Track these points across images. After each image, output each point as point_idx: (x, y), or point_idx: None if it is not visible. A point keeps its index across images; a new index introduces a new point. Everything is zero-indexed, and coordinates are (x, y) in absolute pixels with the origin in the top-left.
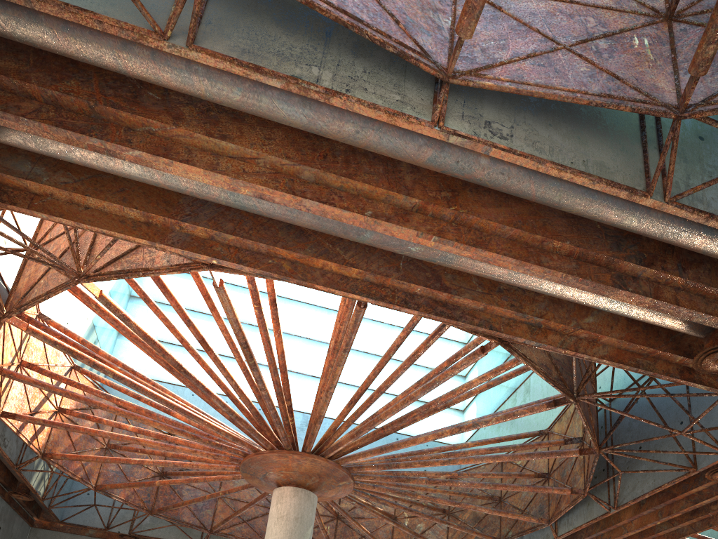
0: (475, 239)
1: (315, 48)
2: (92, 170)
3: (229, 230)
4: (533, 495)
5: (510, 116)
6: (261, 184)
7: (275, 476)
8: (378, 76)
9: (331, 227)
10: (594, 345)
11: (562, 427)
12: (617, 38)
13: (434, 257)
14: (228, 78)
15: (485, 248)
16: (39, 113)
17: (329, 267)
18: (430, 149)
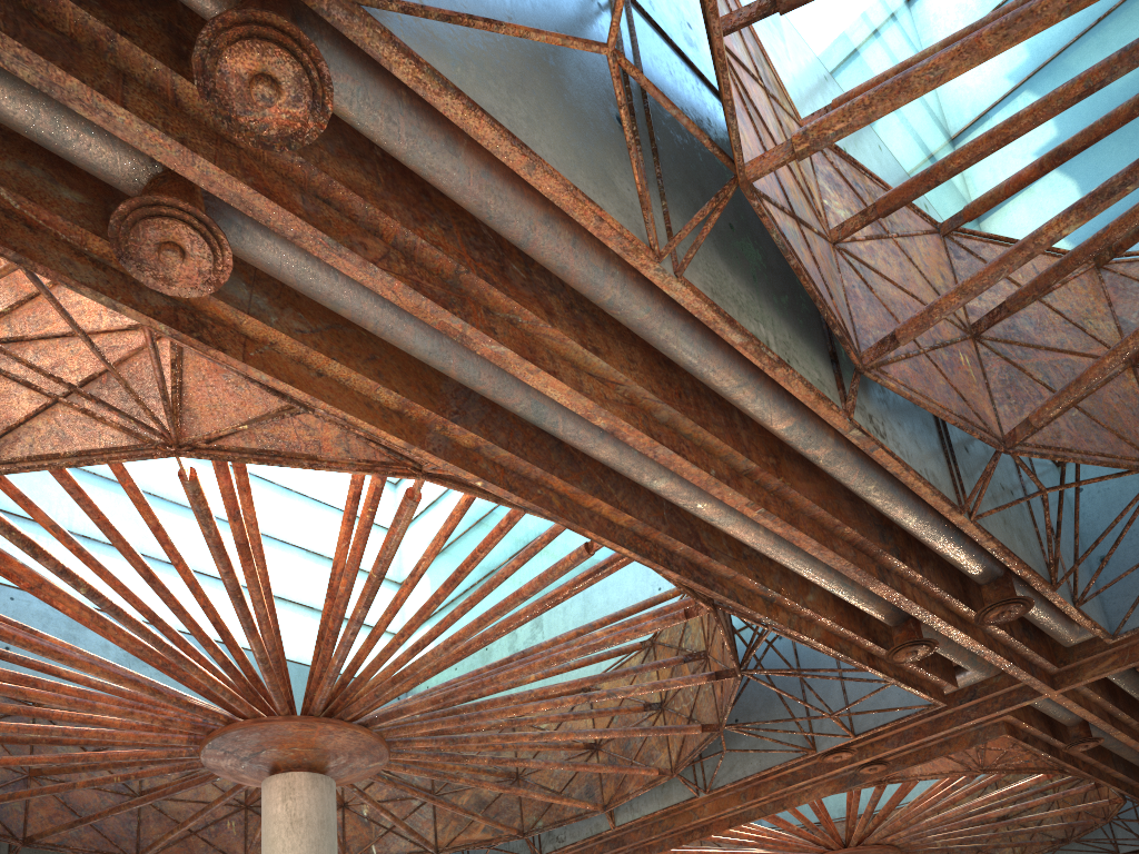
0: (789, 515)
1: (753, 297)
2: (327, 316)
3: (503, 443)
4: (575, 771)
5: (878, 410)
6: (624, 419)
7: (278, 756)
8: (798, 345)
9: (628, 464)
10: (810, 626)
11: (618, 684)
12: (950, 351)
13: (714, 517)
14: (641, 293)
15: (797, 527)
16: (390, 262)
17: (599, 509)
18: (793, 419)
